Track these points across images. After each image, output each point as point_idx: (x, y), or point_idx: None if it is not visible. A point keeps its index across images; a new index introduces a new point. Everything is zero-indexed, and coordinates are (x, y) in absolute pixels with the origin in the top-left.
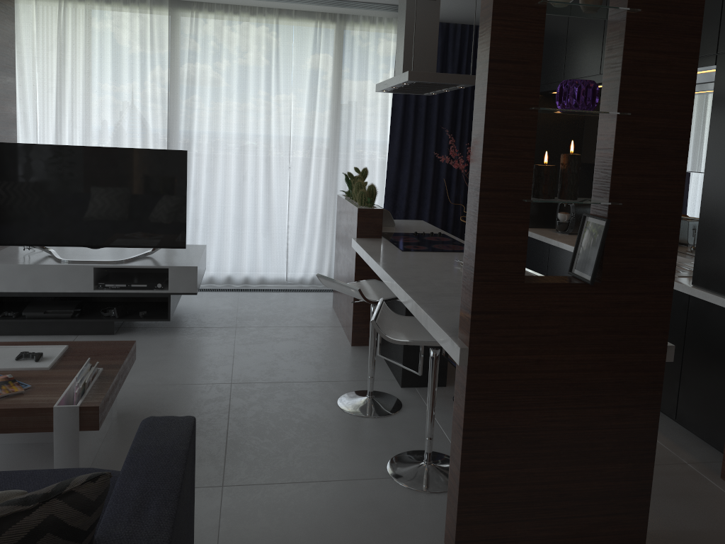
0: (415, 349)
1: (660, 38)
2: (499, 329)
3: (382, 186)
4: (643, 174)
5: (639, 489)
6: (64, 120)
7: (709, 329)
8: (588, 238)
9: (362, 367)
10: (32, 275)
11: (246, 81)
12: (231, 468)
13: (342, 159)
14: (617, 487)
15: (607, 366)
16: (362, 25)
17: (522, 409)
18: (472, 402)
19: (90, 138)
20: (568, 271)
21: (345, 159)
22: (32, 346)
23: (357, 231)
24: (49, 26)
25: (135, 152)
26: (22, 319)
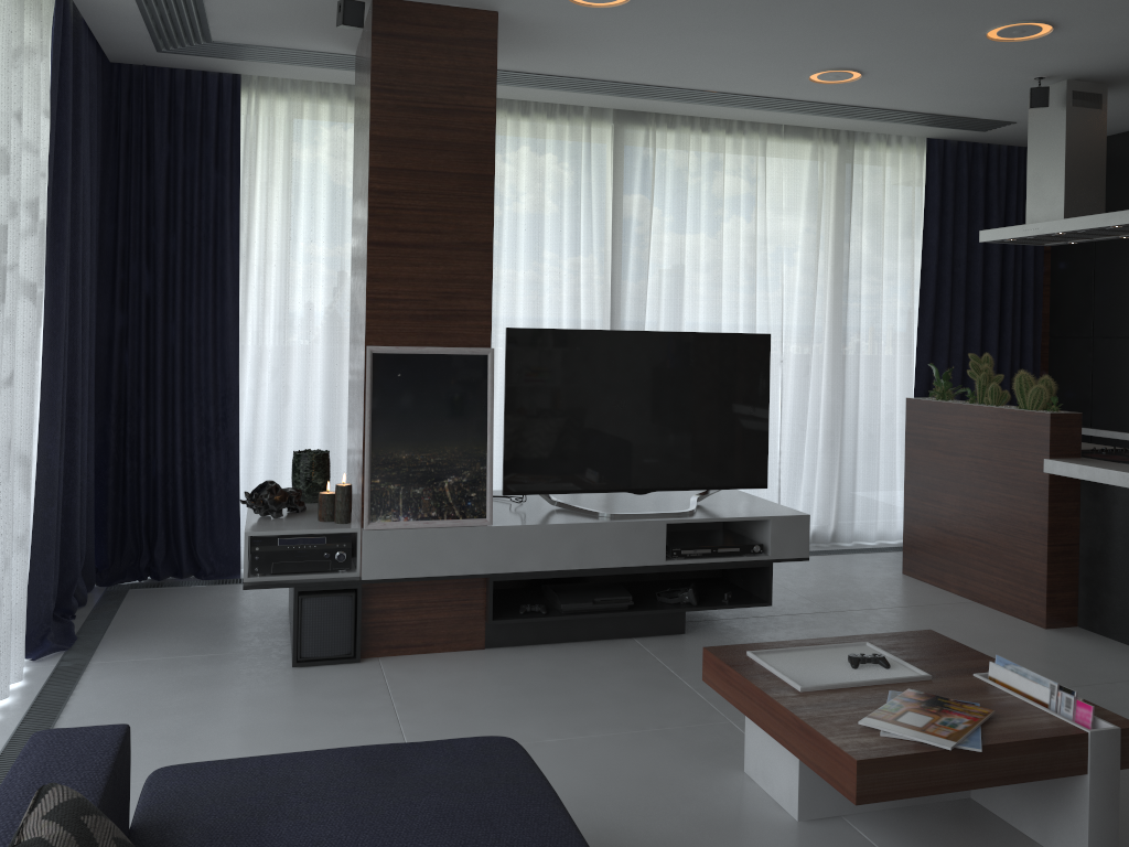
0: None
1: None
2: None
3: (909, 386)
4: None
5: None
6: None
7: None
8: None
9: (1122, 658)
10: (578, 541)
11: (723, 231)
12: None
13: (851, 345)
14: None
15: None
16: (876, 148)
17: None
18: None
19: (497, 323)
20: None
21: (857, 346)
22: (821, 647)
23: (1049, 449)
24: None
25: (699, 338)
26: (559, 615)
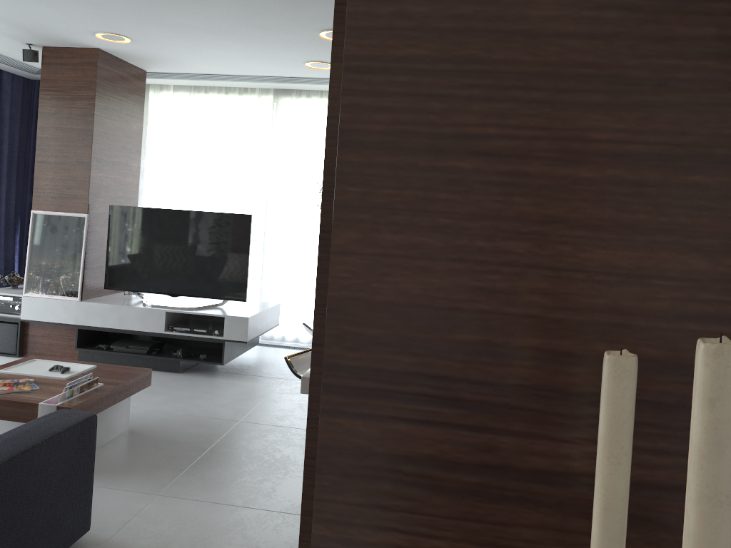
0: None
1: None
2: None
3: None
4: None
5: None
6: (186, 191)
7: None
8: None
9: None
10: (119, 315)
11: None
12: (177, 483)
13: None
14: None
15: None
16: None
17: None
18: (313, 431)
19: (205, 206)
20: None
21: None
22: (70, 363)
23: None
24: (181, 115)
25: (210, 215)
26: (110, 351)
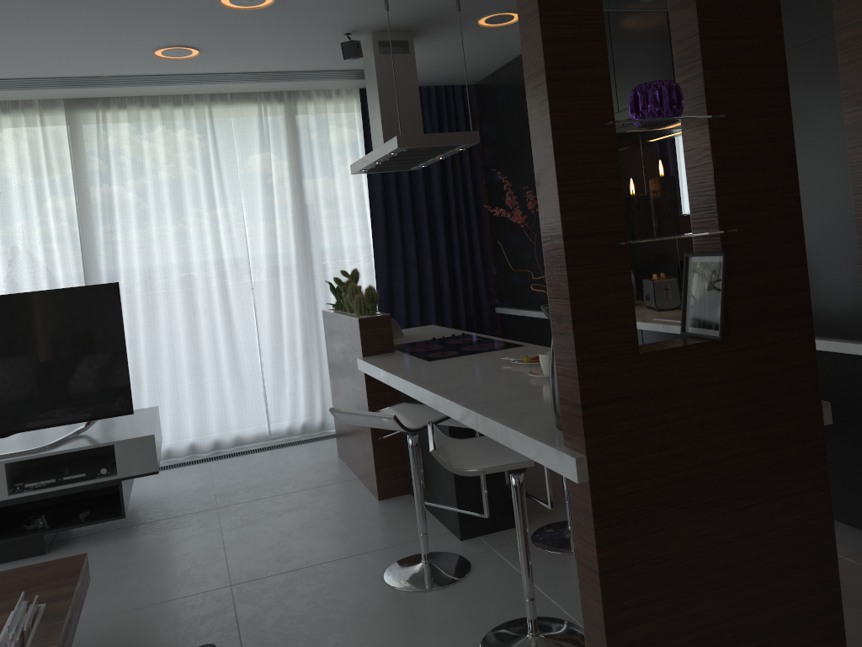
0: (471, 485)
1: (738, 21)
2: (620, 422)
3: None
4: (751, 190)
5: (828, 602)
6: None
7: (825, 383)
8: (699, 283)
9: (402, 524)
10: None
11: (180, 188)
12: None
13: (317, 267)
14: (802, 607)
15: (759, 445)
16: (316, 102)
17: (668, 526)
18: (604, 532)
19: None
20: (681, 332)
21: (322, 267)
22: None
23: (362, 349)
24: None
25: (46, 295)
26: None
